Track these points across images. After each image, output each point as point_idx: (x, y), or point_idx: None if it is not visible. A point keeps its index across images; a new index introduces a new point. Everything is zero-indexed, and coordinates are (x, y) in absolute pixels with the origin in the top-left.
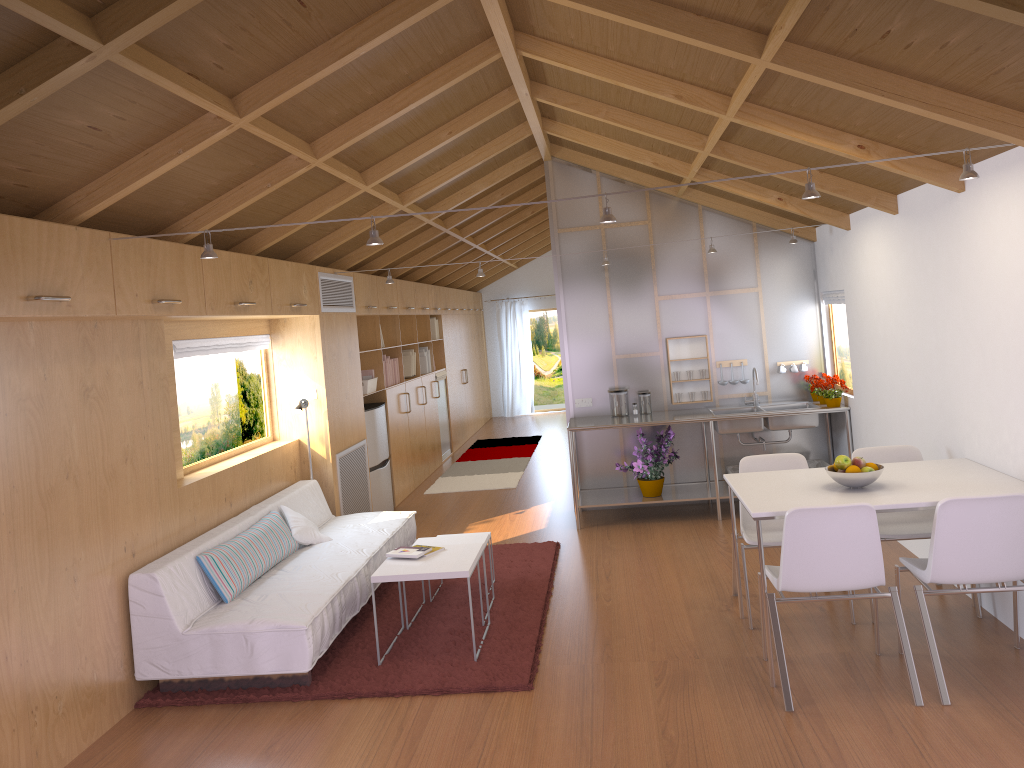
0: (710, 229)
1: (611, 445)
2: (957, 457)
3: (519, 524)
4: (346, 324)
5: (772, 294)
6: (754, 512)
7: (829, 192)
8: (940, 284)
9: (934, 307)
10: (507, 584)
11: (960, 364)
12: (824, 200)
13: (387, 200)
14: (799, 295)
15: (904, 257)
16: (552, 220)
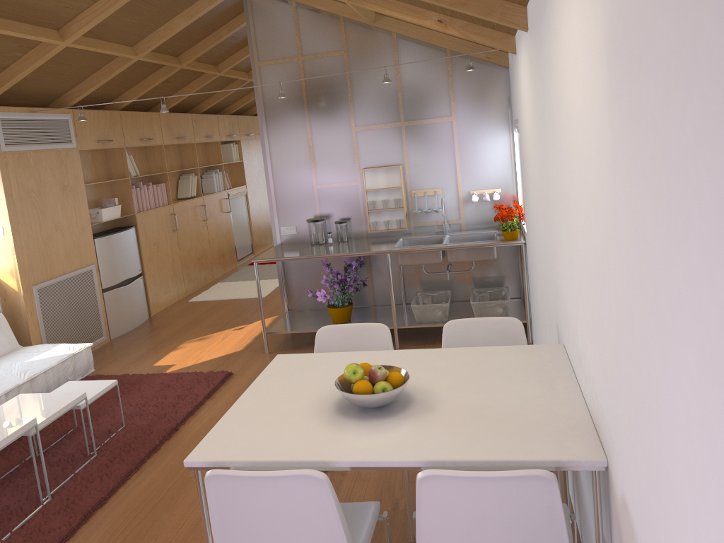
0: (404, 58)
1: (315, 270)
2: (561, 338)
3: (224, 344)
4: (58, 160)
5: (466, 123)
6: (187, 460)
7: (447, 6)
8: (546, 120)
9: (545, 149)
10: (129, 433)
11: (557, 228)
12: (480, 20)
13: (22, 36)
14: (493, 124)
15: (533, 84)
16: (253, 53)
